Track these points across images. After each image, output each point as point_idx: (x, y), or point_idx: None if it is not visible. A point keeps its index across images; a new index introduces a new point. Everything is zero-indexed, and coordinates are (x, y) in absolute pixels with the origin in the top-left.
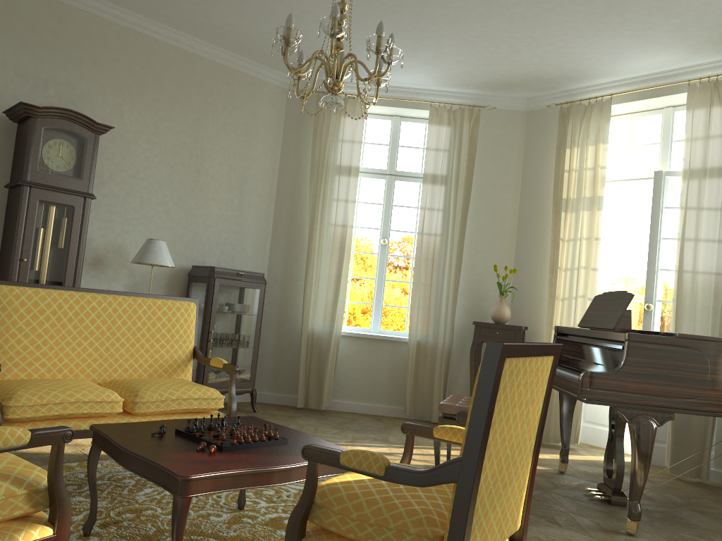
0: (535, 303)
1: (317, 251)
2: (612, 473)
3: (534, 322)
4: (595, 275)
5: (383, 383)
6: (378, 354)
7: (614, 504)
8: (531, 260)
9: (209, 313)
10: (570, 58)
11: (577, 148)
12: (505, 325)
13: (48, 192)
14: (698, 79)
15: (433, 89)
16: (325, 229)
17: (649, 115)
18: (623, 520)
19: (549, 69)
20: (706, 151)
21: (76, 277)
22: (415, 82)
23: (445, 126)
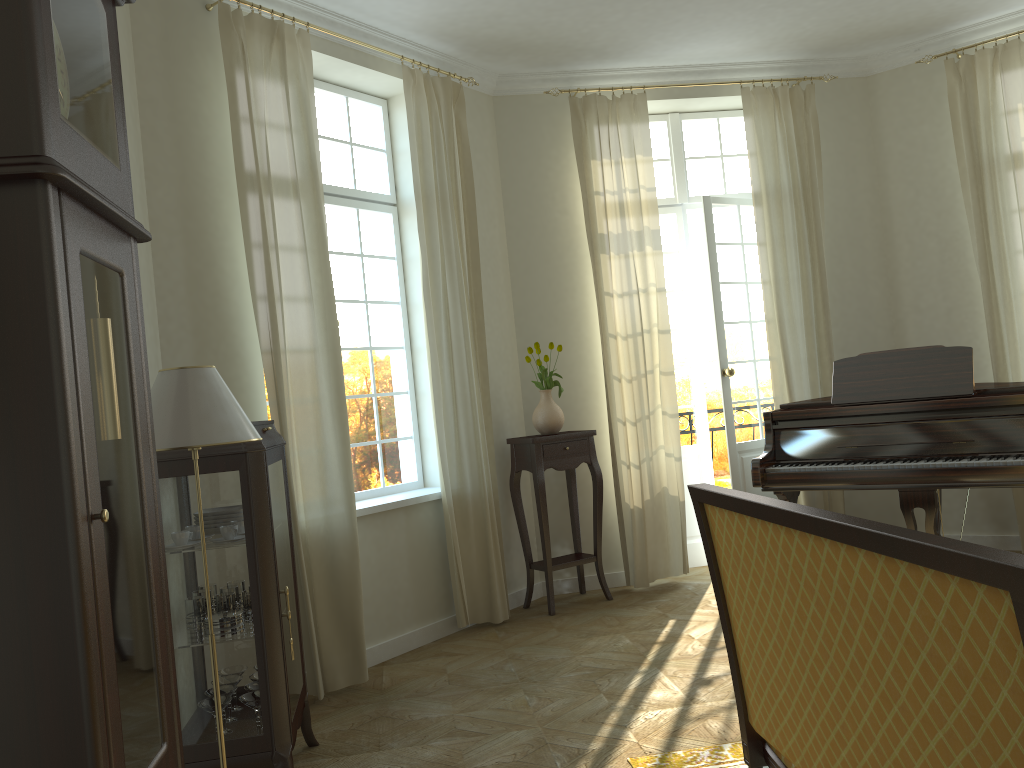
0: (565, 395)
1: (284, 355)
2: None
3: (568, 422)
4: (668, 340)
5: (406, 589)
6: (390, 539)
7: None
8: (545, 331)
9: (271, 547)
10: (654, 25)
11: (611, 161)
12: (575, 433)
13: (88, 216)
14: (751, 82)
15: (394, 34)
16: (285, 306)
17: (650, 120)
18: None
19: (604, 35)
20: (775, 173)
21: (160, 536)
22: (390, 14)
23: (427, 106)
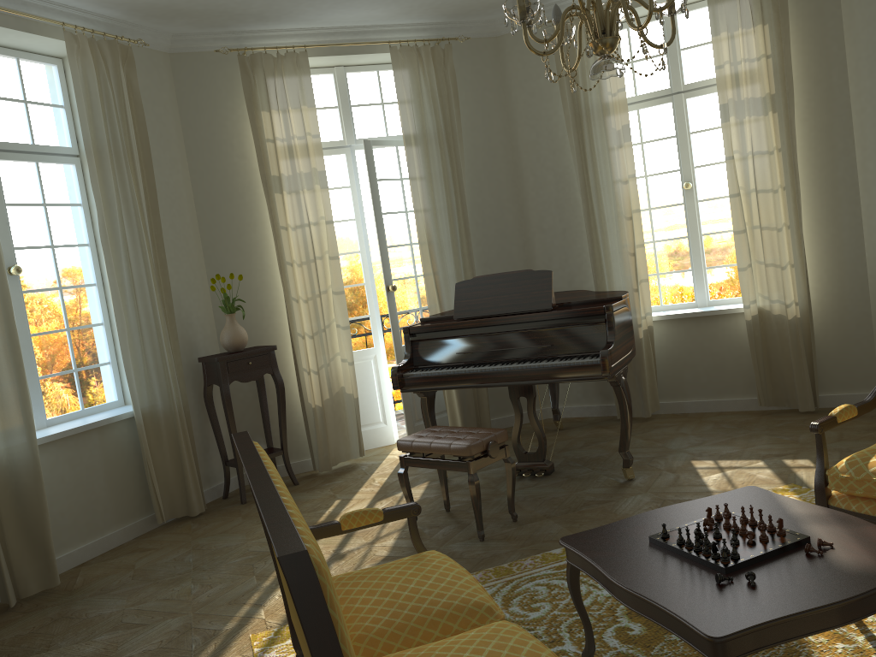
0: (253, 315)
1: None
2: (524, 449)
3: (257, 338)
4: (338, 265)
5: (104, 498)
6: (84, 457)
7: (550, 472)
8: (232, 261)
9: None
10: None
11: (279, 112)
12: (257, 349)
13: None
14: (398, 42)
15: (55, 2)
16: None
17: (319, 73)
18: (592, 477)
19: (258, 3)
20: (422, 120)
21: None
22: None
23: (94, 68)
